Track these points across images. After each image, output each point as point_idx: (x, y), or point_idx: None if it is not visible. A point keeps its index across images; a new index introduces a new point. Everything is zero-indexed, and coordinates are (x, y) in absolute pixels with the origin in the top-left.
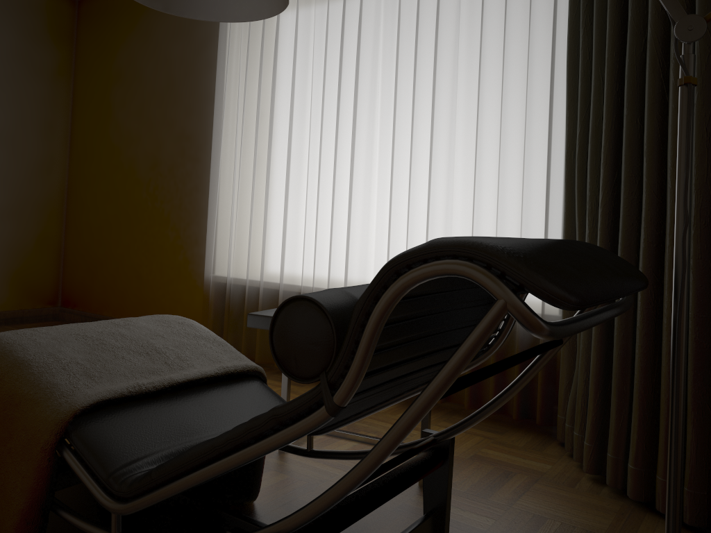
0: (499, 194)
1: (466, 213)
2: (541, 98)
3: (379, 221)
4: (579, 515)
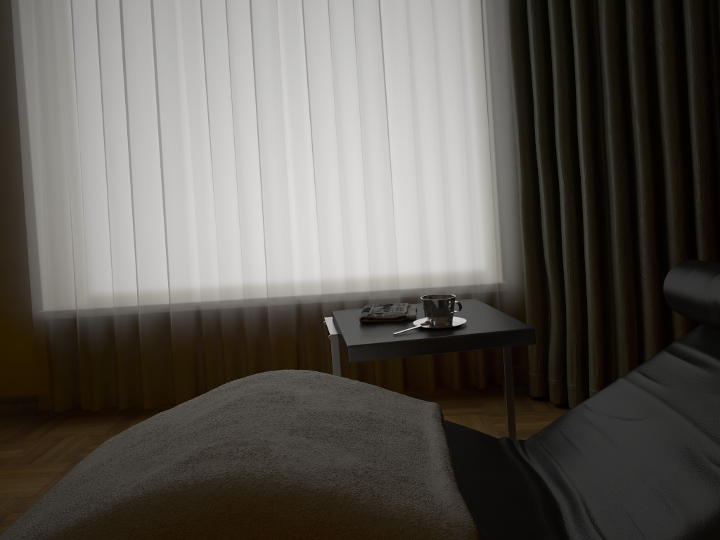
0: (445, 173)
1: (406, 195)
2: (473, 75)
3: (303, 214)
4: None
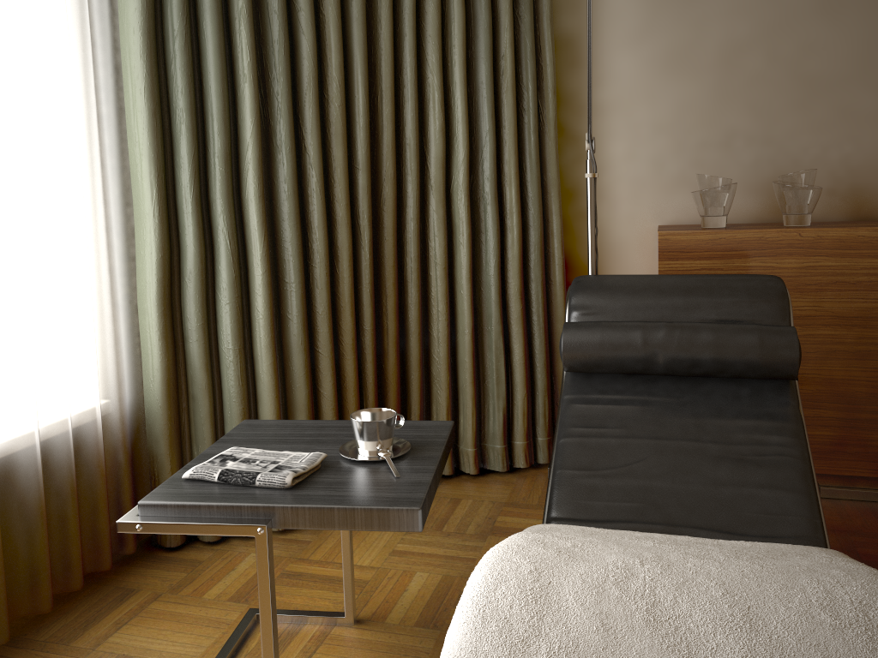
0: (55, 237)
1: None
2: (74, 83)
3: None
4: (378, 537)
